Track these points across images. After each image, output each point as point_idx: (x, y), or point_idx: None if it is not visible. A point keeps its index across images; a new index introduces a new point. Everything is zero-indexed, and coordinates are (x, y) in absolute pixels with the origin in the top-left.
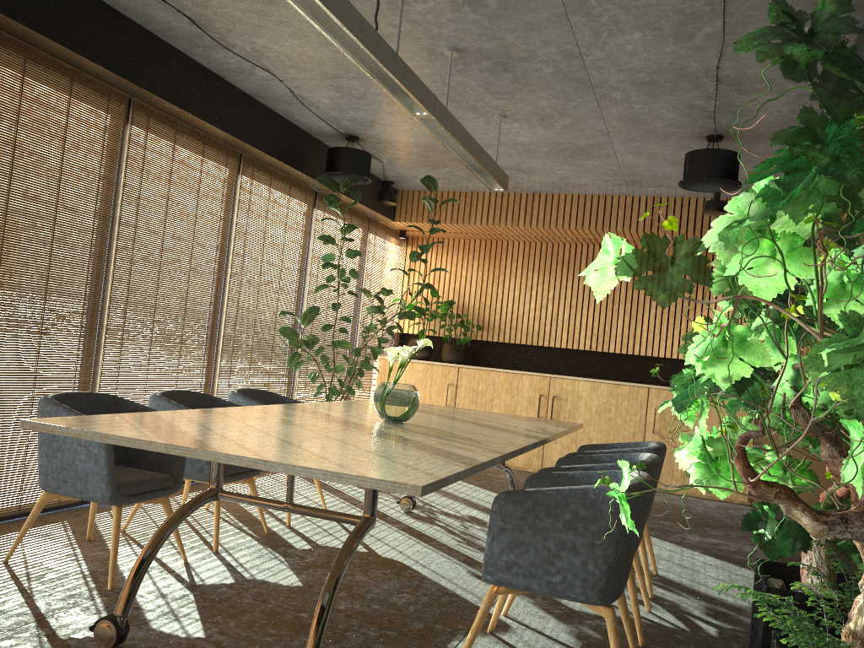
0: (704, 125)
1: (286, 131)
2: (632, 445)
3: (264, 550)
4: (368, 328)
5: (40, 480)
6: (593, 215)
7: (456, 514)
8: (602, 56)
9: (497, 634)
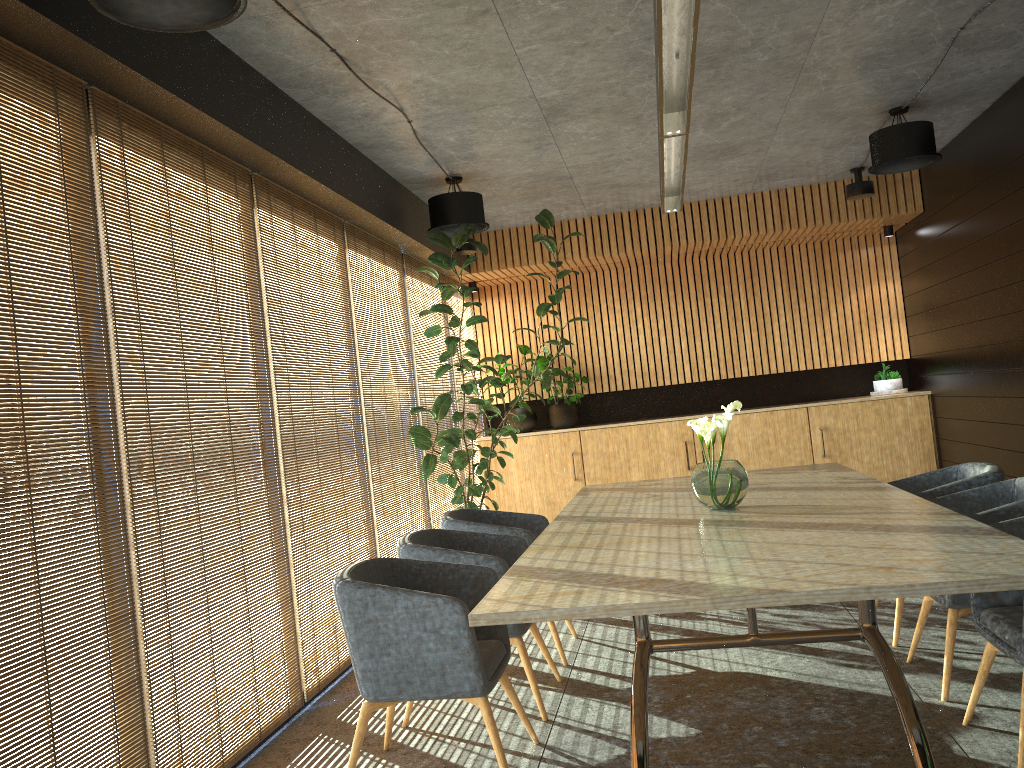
0: (896, 97)
1: (384, 184)
2: (939, 472)
3: (592, 702)
4: (486, 407)
5: (366, 689)
6: (712, 223)
7: None
8: (839, 32)
9: (975, 724)
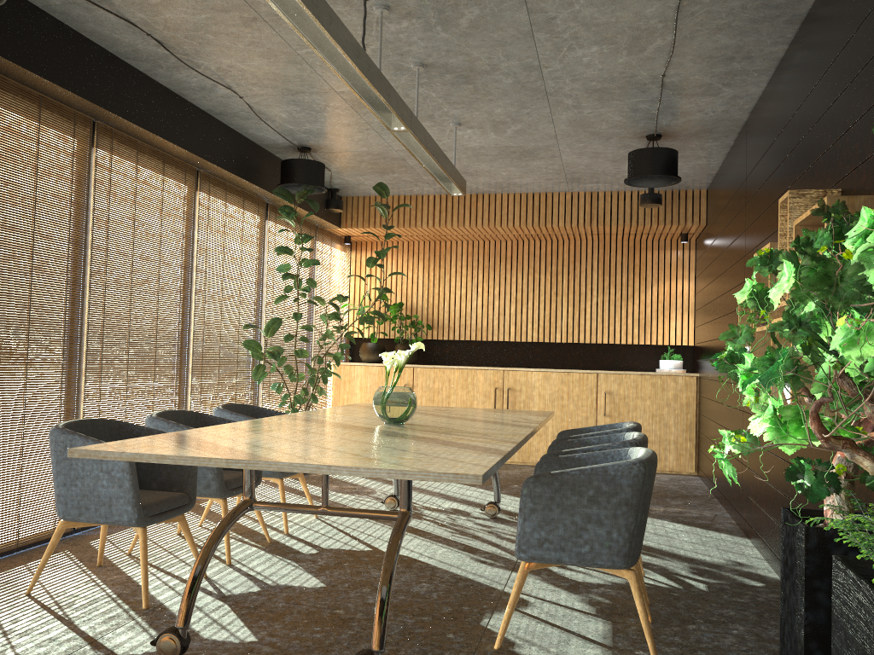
0: (645, 126)
1: (240, 145)
2: (607, 426)
3: (274, 558)
4: (326, 335)
5: (58, 509)
6: (536, 212)
7: (438, 508)
8: (559, 67)
9: (519, 609)
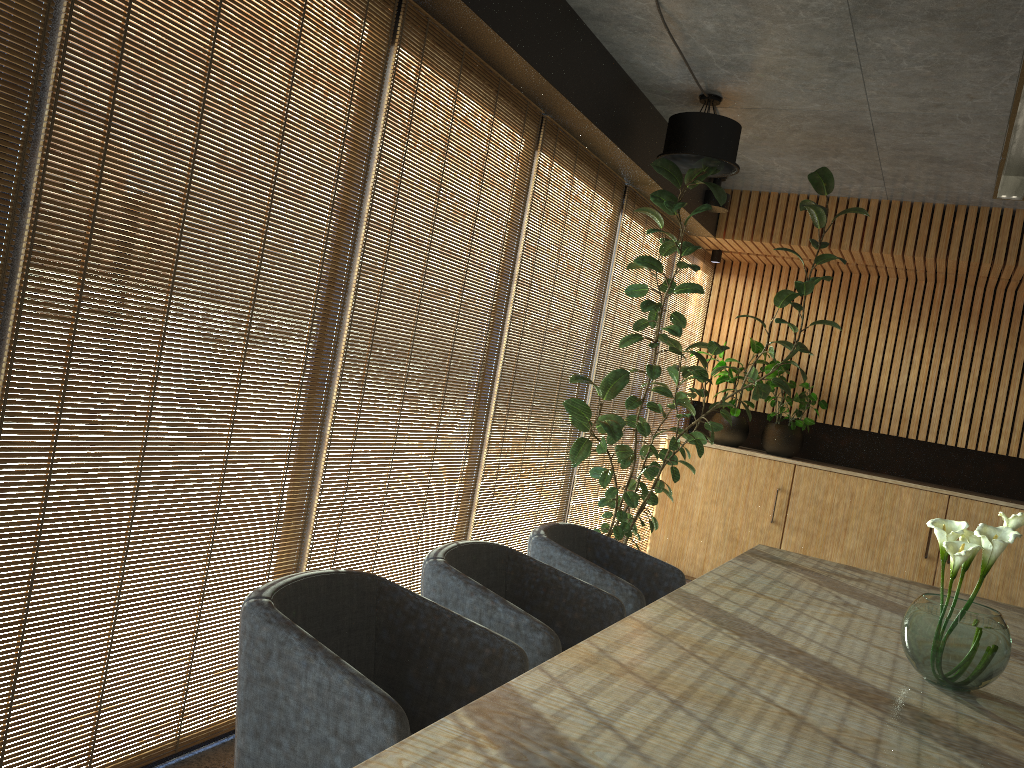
0: None
1: (613, 81)
2: None
3: None
4: (680, 402)
5: None
6: None
7: None
8: None
9: None
